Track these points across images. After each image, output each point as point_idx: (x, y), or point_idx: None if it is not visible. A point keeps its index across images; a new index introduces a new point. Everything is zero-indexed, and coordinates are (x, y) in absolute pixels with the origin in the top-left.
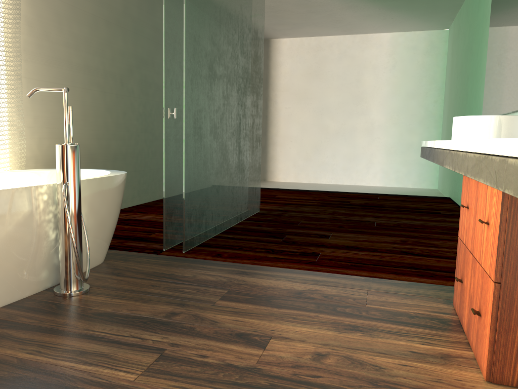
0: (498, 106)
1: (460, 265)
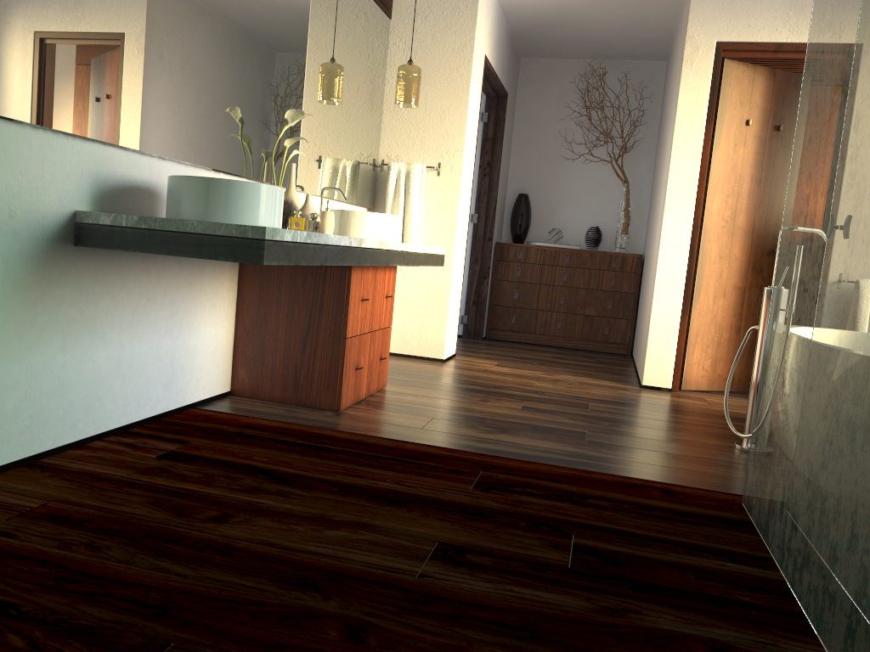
0: None
1: (352, 359)
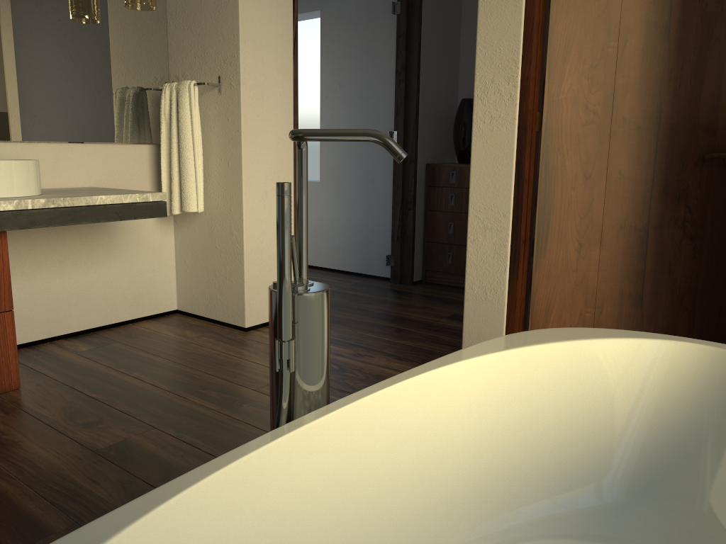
0: None
1: None
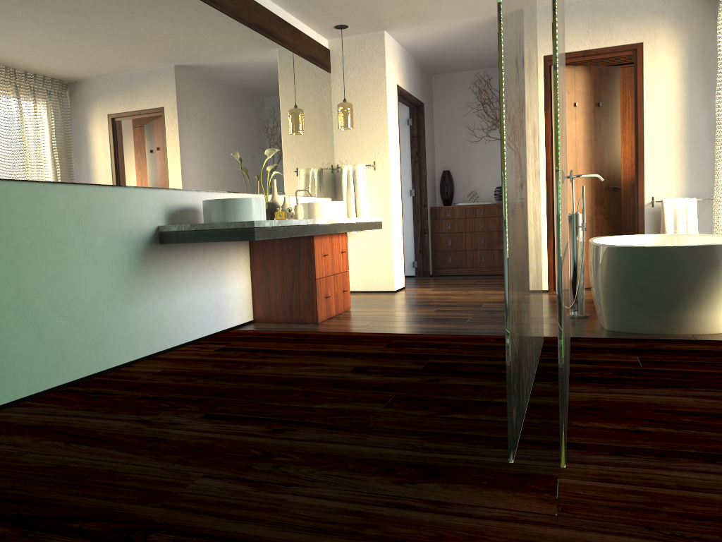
0: (39, 164)
1: (322, 292)
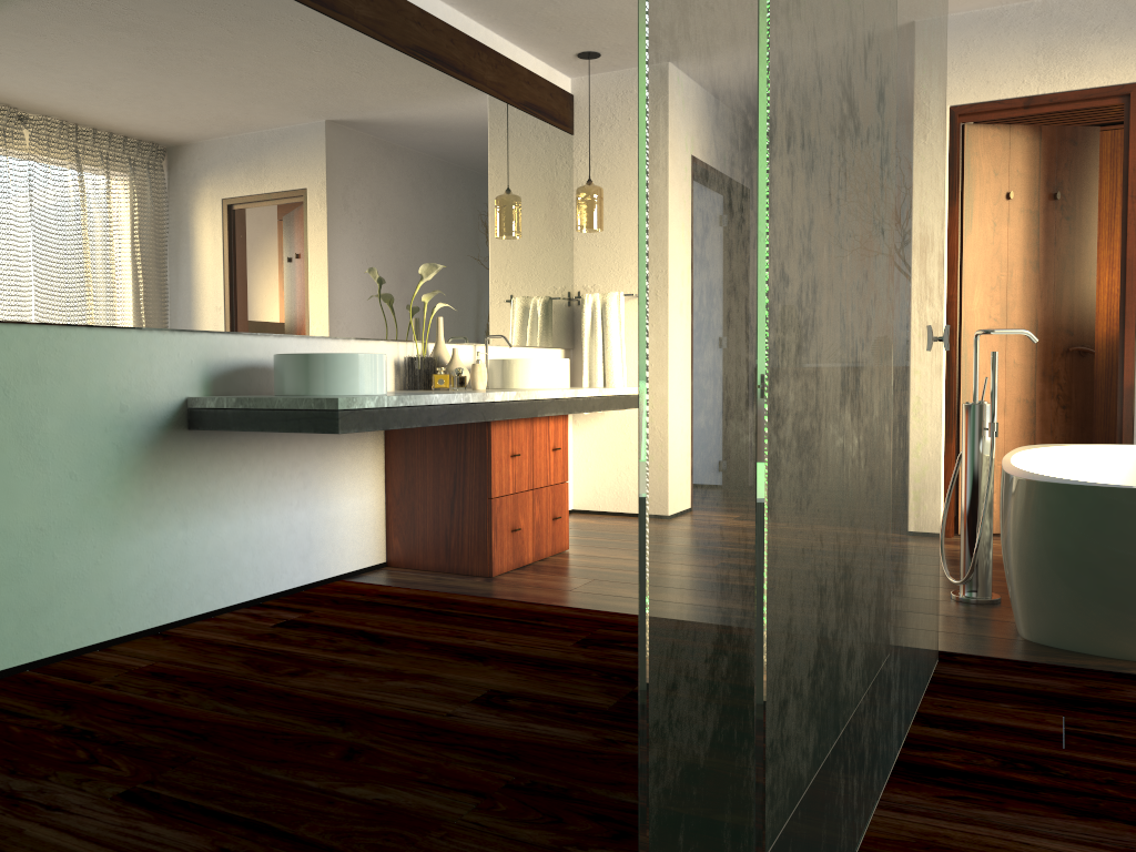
0: None
1: (505, 521)
